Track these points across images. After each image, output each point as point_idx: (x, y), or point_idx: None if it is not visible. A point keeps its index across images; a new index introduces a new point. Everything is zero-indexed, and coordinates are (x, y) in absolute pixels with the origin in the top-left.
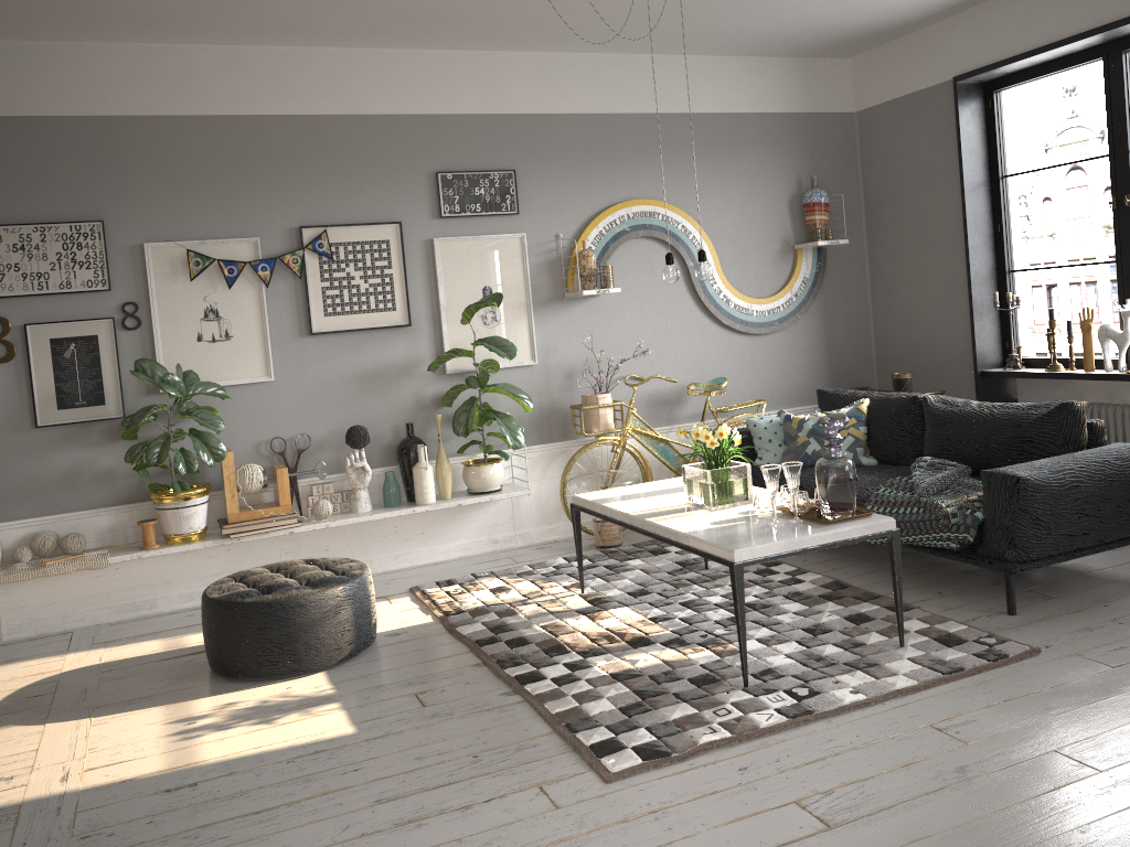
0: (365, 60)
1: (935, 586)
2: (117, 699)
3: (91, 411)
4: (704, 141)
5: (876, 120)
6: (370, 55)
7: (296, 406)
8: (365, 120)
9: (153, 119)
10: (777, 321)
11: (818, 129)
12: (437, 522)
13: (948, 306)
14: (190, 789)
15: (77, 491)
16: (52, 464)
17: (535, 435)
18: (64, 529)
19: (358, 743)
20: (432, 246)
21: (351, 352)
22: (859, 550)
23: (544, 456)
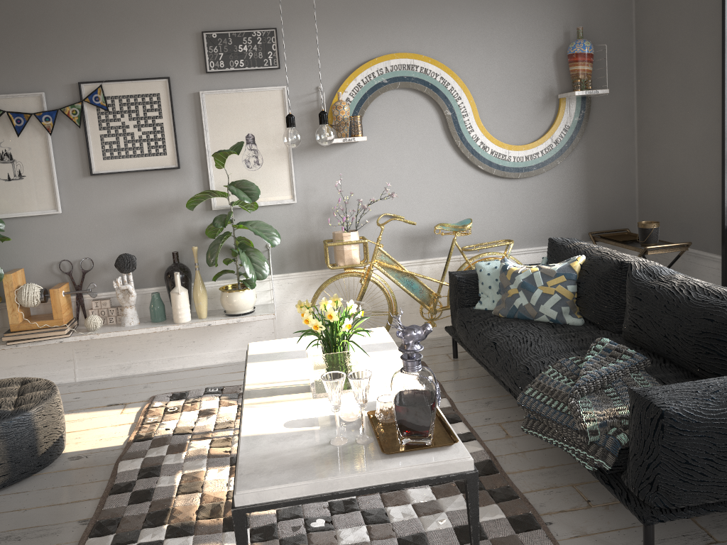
0: None
1: (591, 487)
2: None
3: None
4: None
5: None
6: None
7: (82, 234)
8: None
9: None
10: (535, 166)
11: None
12: (206, 333)
13: (703, 157)
14: None
15: None
16: None
17: (295, 263)
18: None
19: None
20: (199, 98)
21: (128, 190)
22: None
23: (303, 281)
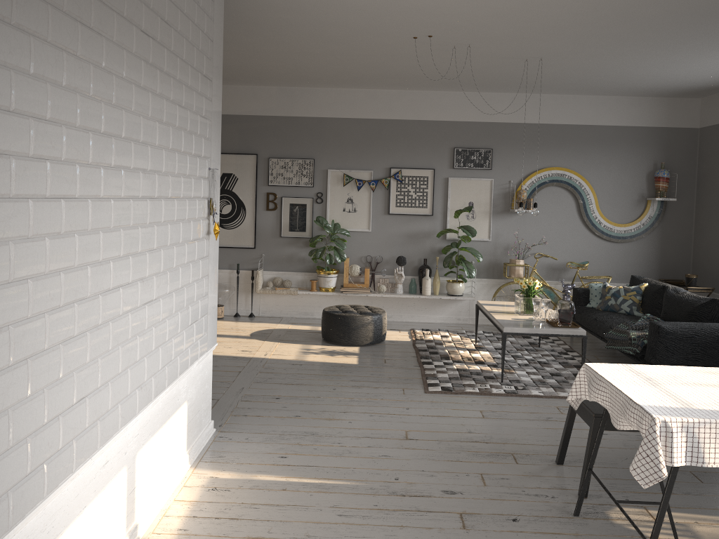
0: (428, 96)
1: None
2: (288, 339)
3: (300, 234)
4: (599, 140)
5: (707, 134)
6: (431, 94)
7: (378, 243)
8: (425, 123)
9: (338, 119)
10: (629, 237)
11: (672, 136)
12: (433, 305)
13: None
14: (299, 365)
15: (291, 264)
16: (284, 252)
17: (485, 274)
18: (285, 278)
19: (356, 367)
20: (447, 181)
21: (405, 224)
22: (620, 355)
23: (488, 284)
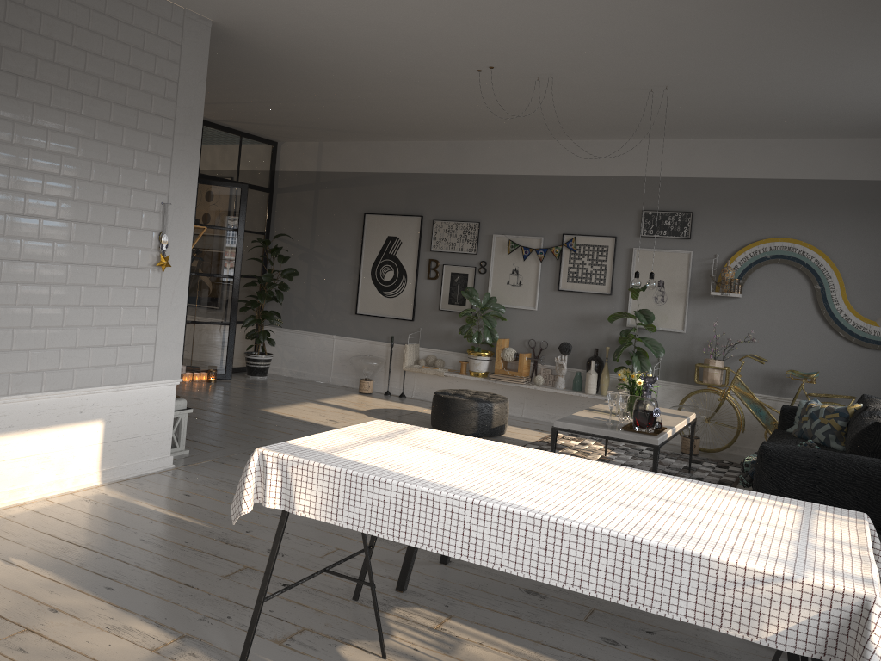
0: (614, 146)
1: None
2: (396, 419)
3: (459, 307)
4: (851, 200)
5: None
6: (617, 143)
7: (545, 326)
8: (608, 179)
9: (508, 176)
10: None
11: None
12: None
13: None
14: None
15: (449, 342)
16: (442, 327)
17: (676, 376)
18: (441, 357)
19: None
20: (632, 252)
21: (577, 303)
22: None
23: (680, 390)
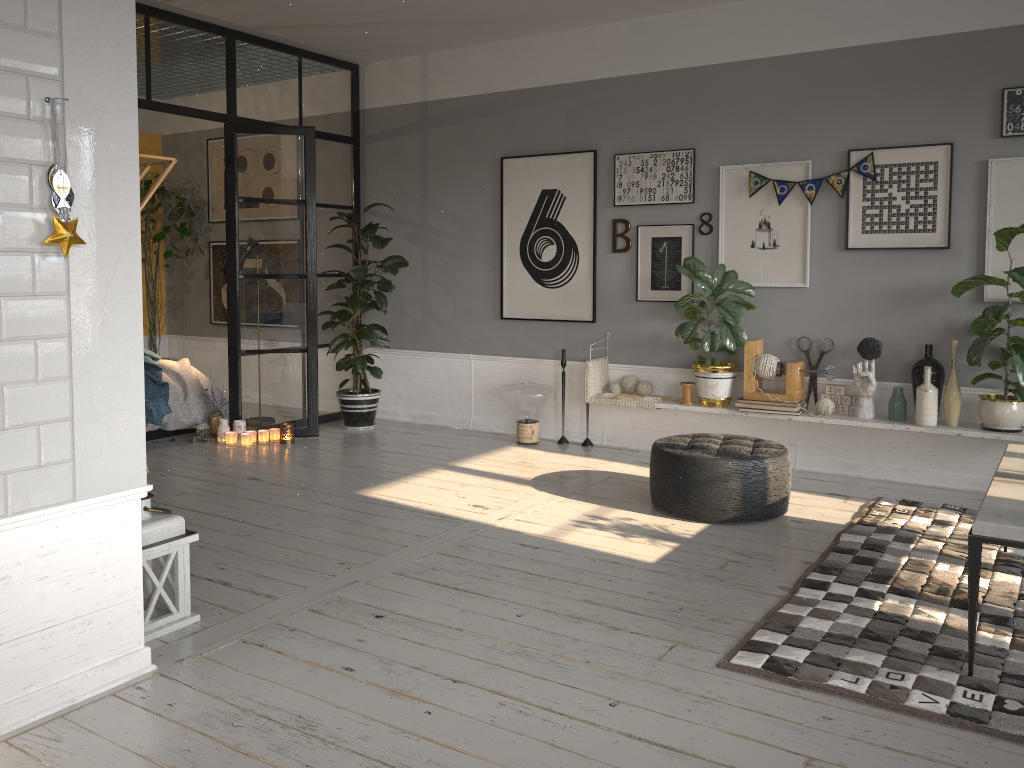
0: None
1: None
2: (588, 493)
3: (670, 294)
4: None
5: None
6: None
7: (825, 312)
8: (929, 42)
9: (740, 64)
10: None
11: None
12: (952, 449)
13: None
14: (531, 548)
15: (657, 351)
16: (644, 329)
17: None
18: (646, 378)
19: (640, 569)
20: (986, 167)
21: (884, 269)
22: None
23: None
